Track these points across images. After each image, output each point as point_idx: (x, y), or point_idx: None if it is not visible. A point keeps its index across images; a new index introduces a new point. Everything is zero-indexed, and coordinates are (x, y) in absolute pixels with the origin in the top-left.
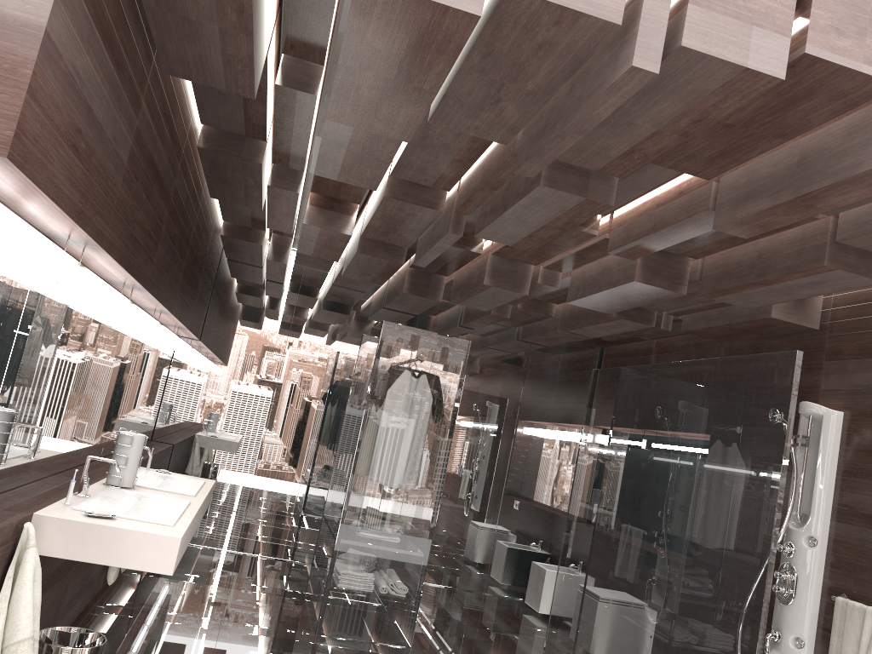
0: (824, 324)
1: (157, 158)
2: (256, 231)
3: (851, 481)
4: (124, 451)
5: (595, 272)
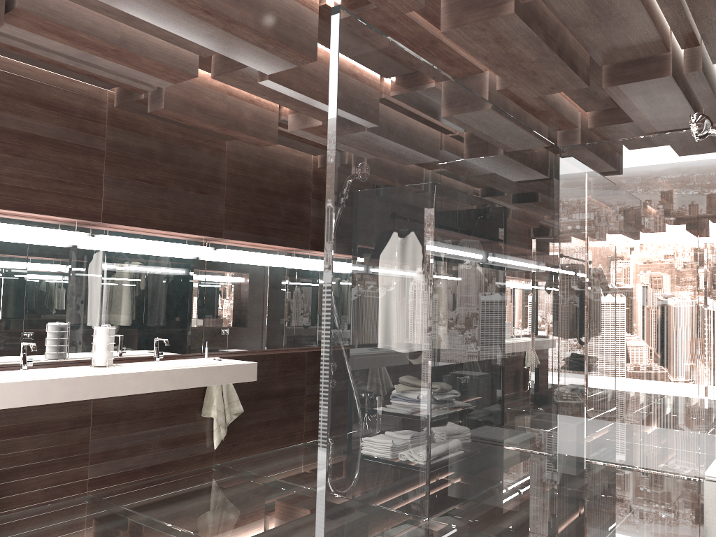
0: None
1: (21, 127)
2: None
3: None
4: (94, 340)
5: None
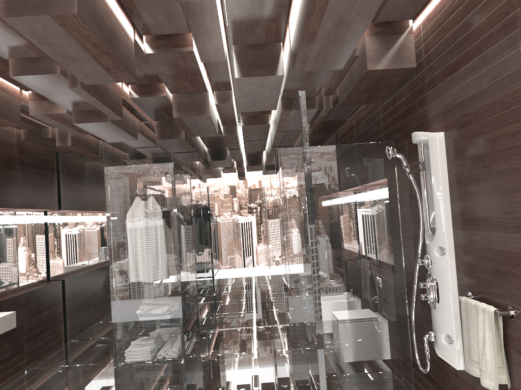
0: (422, 61)
1: None
2: (44, 129)
3: (458, 191)
4: None
5: None
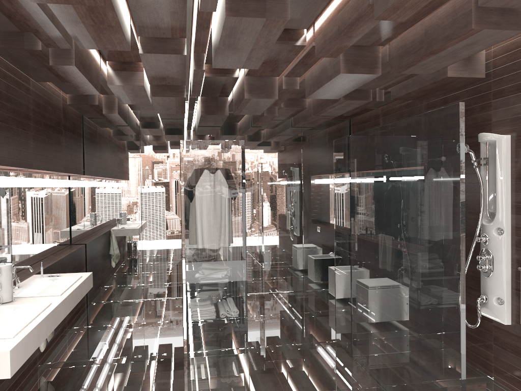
0: (489, 73)
1: None
2: (91, 96)
3: None
4: None
5: (318, 72)
